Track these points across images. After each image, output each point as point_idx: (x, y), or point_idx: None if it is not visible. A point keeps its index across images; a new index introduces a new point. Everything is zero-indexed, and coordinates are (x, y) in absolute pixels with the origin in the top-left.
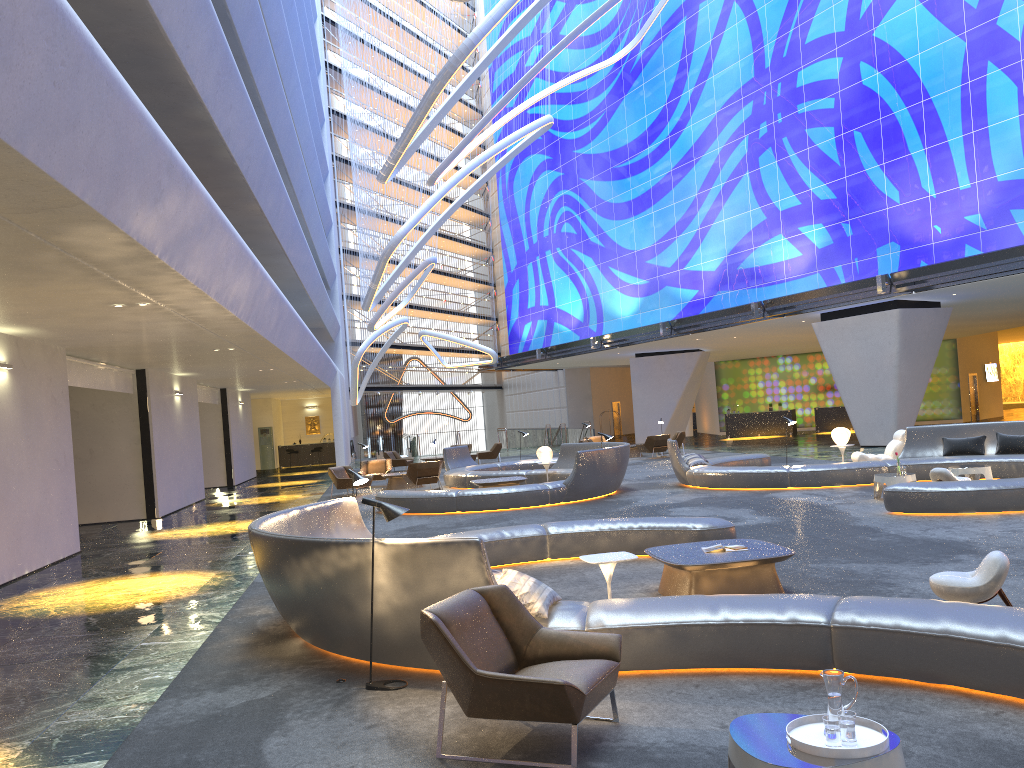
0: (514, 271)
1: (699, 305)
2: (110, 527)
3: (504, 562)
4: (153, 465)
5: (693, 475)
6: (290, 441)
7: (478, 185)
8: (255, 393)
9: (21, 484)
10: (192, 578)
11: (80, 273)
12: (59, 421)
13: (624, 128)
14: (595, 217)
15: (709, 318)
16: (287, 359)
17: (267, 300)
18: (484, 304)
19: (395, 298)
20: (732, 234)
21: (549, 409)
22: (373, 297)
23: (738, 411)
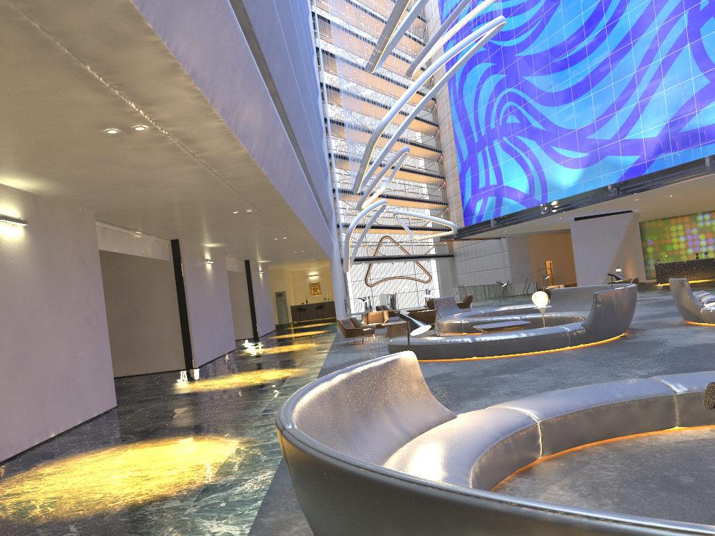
0: (466, 160)
1: (641, 168)
2: (154, 378)
3: (618, 434)
4: (189, 322)
5: (711, 312)
6: (299, 302)
7: (443, 82)
8: (271, 265)
9: (43, 344)
10: (212, 449)
11: (20, 40)
12: (89, 281)
13: (561, 27)
14: (537, 106)
15: (657, 176)
16: (298, 224)
17: (280, 149)
18: (437, 193)
19: (377, 182)
20: (673, 102)
21: (494, 269)
22: (361, 180)
23: (667, 261)
